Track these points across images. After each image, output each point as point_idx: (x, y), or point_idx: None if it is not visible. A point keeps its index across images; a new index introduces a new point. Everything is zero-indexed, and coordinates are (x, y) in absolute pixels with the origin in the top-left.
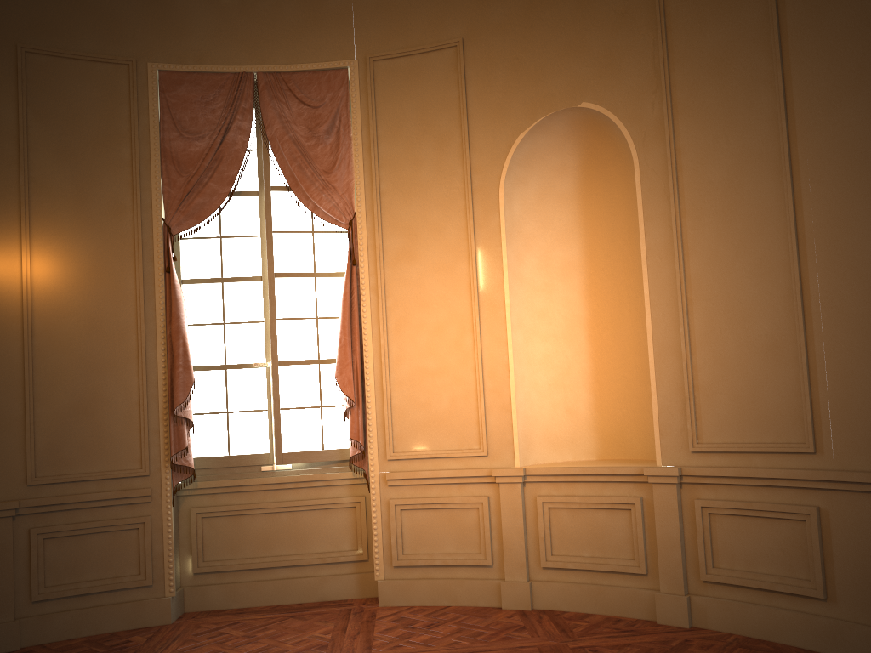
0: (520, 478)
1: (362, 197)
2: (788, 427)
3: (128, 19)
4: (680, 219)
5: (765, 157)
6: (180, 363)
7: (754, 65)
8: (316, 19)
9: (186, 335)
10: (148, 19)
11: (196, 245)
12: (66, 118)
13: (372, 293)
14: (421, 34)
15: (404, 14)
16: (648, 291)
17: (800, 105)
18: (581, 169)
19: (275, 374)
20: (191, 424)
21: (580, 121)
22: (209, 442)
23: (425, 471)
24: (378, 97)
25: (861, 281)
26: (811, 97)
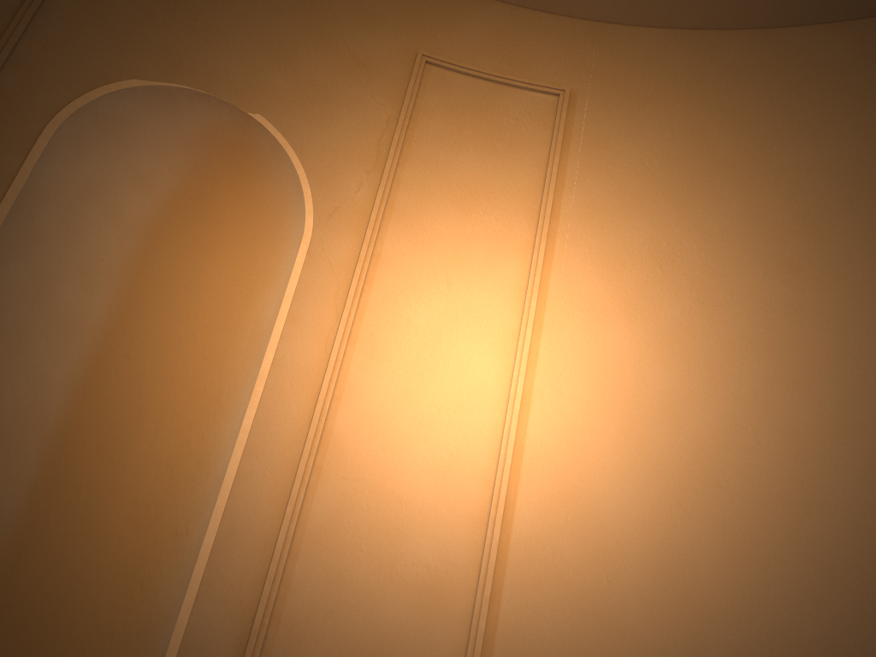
0: None
1: None
2: None
3: None
4: (346, 346)
5: (494, 329)
6: None
7: (509, 223)
8: None
9: None
10: None
11: None
12: None
13: None
14: None
15: None
16: (251, 424)
17: (556, 295)
18: (171, 201)
19: None
20: None
21: (225, 137)
22: None
23: None
24: None
25: (590, 536)
26: (573, 294)
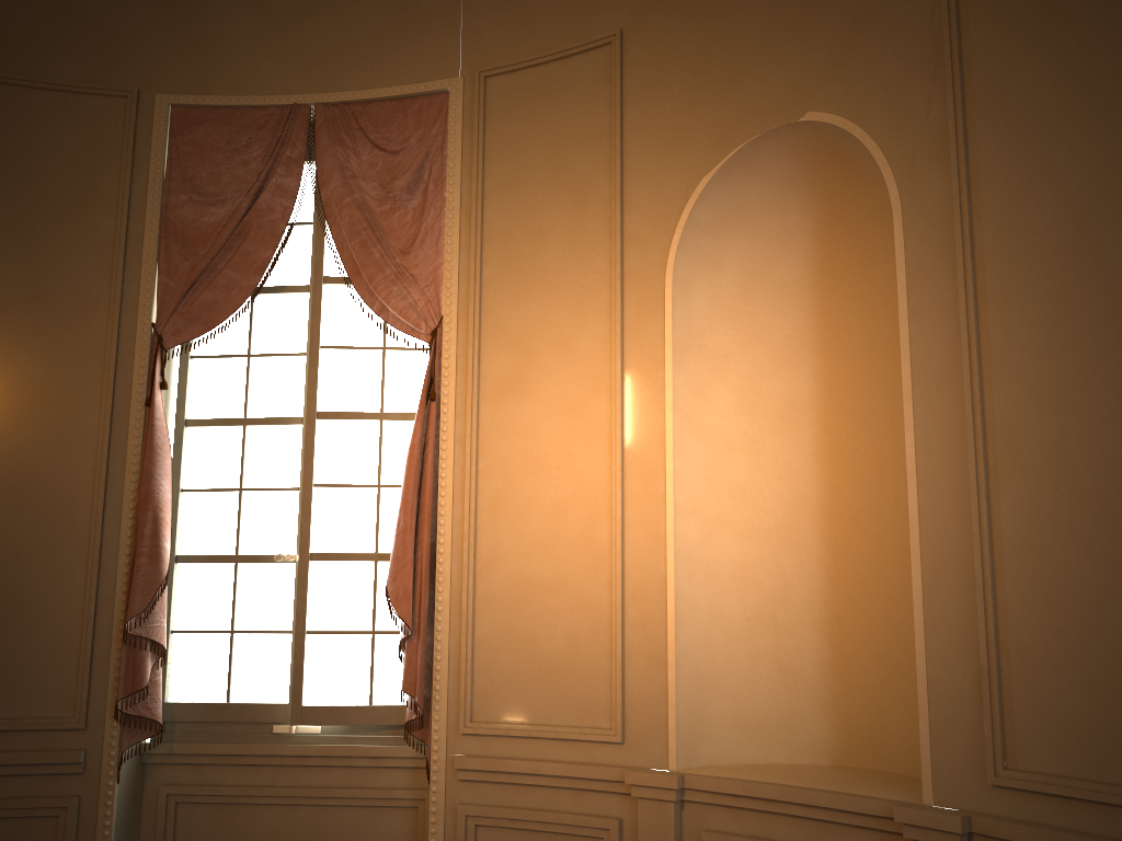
0: (673, 793)
1: (454, 291)
2: None
3: (134, 32)
4: (977, 311)
5: None
6: (144, 550)
7: None
8: (408, 20)
9: (162, 505)
10: (164, 31)
11: (213, 367)
12: (26, 174)
13: (458, 447)
14: (560, 30)
15: (536, 1)
16: (914, 450)
17: None
18: (818, 239)
19: (302, 574)
20: (159, 650)
21: (810, 150)
22: (200, 679)
23: (518, 760)
24: (490, 132)
25: None
26: None
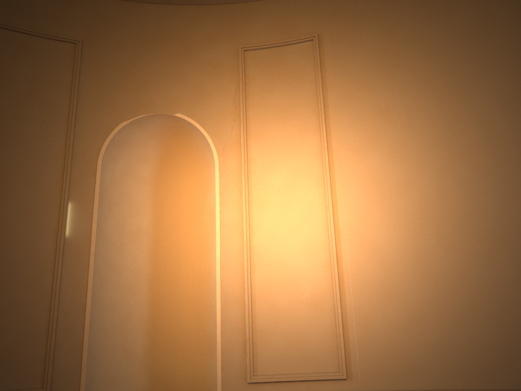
0: None
1: None
2: (326, 360)
3: None
4: (248, 206)
5: (312, 175)
6: None
7: (305, 119)
8: None
9: None
10: None
11: None
12: None
13: None
14: (44, 23)
15: (31, 3)
16: (220, 254)
17: (337, 148)
18: (158, 163)
19: None
20: None
21: (169, 127)
22: None
23: None
24: None
25: (378, 259)
26: (344, 144)
